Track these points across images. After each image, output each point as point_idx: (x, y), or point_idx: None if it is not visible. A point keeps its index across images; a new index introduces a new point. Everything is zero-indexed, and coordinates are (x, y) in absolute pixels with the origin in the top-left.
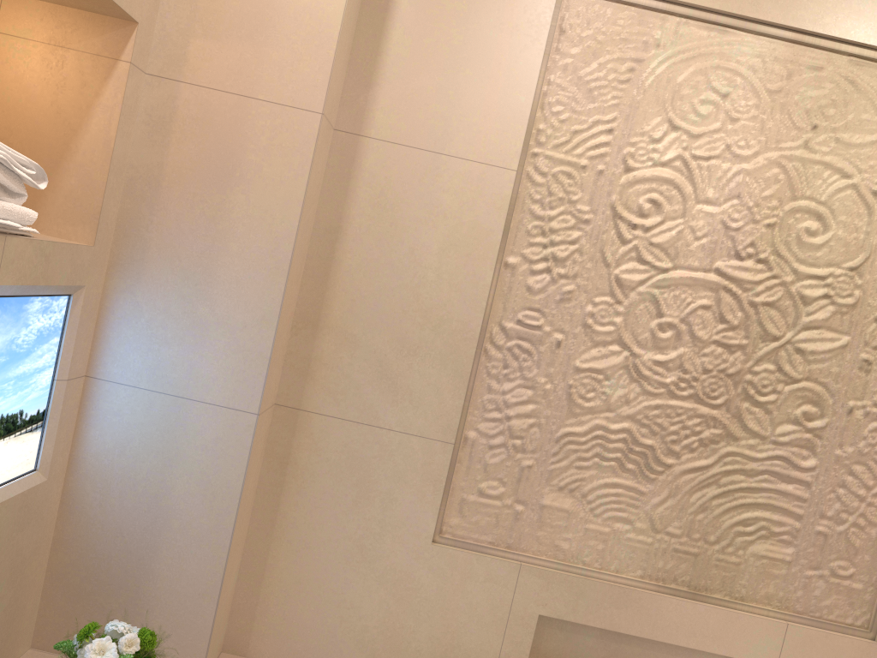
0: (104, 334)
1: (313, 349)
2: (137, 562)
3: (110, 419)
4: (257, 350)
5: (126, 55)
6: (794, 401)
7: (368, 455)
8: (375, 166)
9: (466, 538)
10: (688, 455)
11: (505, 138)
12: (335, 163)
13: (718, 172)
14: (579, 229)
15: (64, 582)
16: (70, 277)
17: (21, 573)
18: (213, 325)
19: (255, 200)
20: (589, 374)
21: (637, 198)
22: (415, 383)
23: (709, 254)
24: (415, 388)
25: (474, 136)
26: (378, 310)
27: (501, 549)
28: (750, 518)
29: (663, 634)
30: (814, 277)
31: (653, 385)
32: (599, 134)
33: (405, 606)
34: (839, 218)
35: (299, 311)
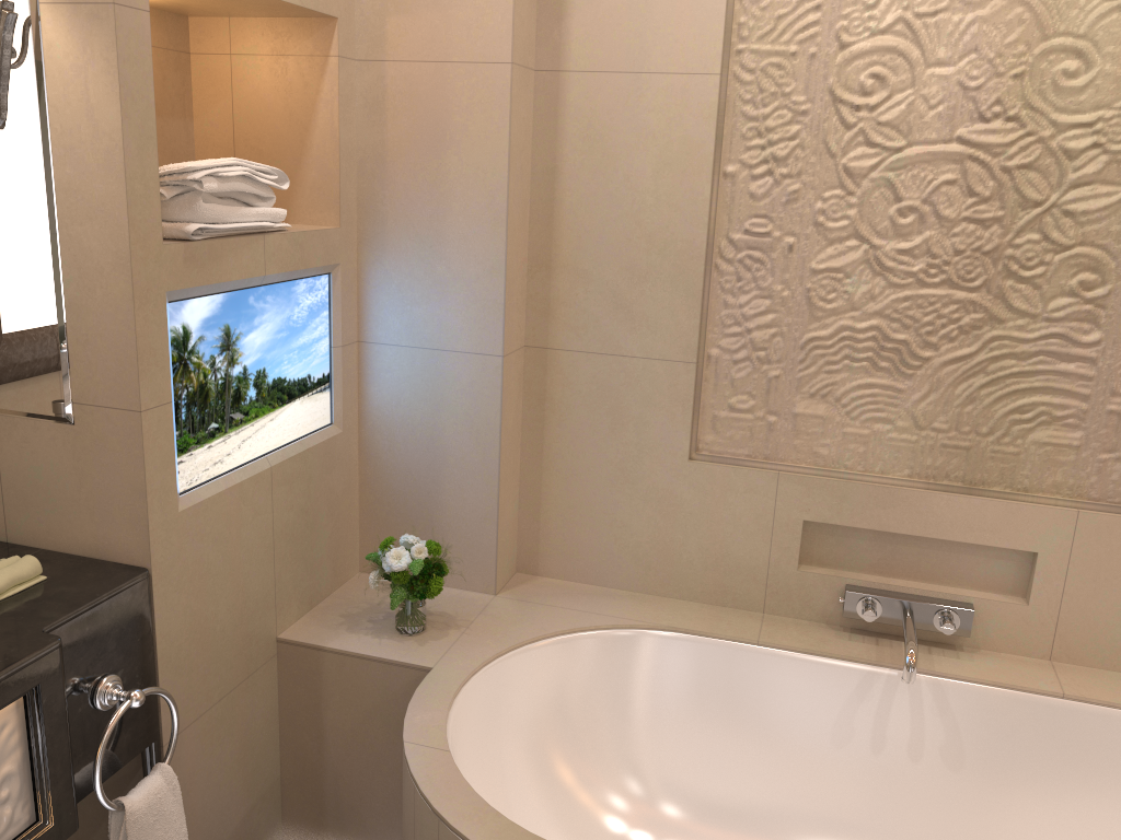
0: (365, 303)
1: (549, 290)
2: (427, 495)
3: (383, 376)
4: (492, 298)
5: (333, 50)
6: (1067, 271)
7: (616, 383)
8: (579, 99)
9: (723, 453)
10: (947, 345)
11: (703, 42)
12: (541, 104)
13: (949, 27)
14: (797, 122)
15: (374, 516)
16: (325, 258)
17: (337, 508)
18: (451, 281)
19: (467, 159)
20: (827, 275)
21: (857, 76)
22: (650, 308)
23: (948, 123)
24: (651, 313)
25: (671, 47)
26: (604, 242)
27: (758, 461)
28: (1026, 405)
29: (936, 531)
30: (1078, 125)
31: (900, 277)
32: (805, 13)
33: (672, 521)
34: (1105, 49)
35: (531, 255)
